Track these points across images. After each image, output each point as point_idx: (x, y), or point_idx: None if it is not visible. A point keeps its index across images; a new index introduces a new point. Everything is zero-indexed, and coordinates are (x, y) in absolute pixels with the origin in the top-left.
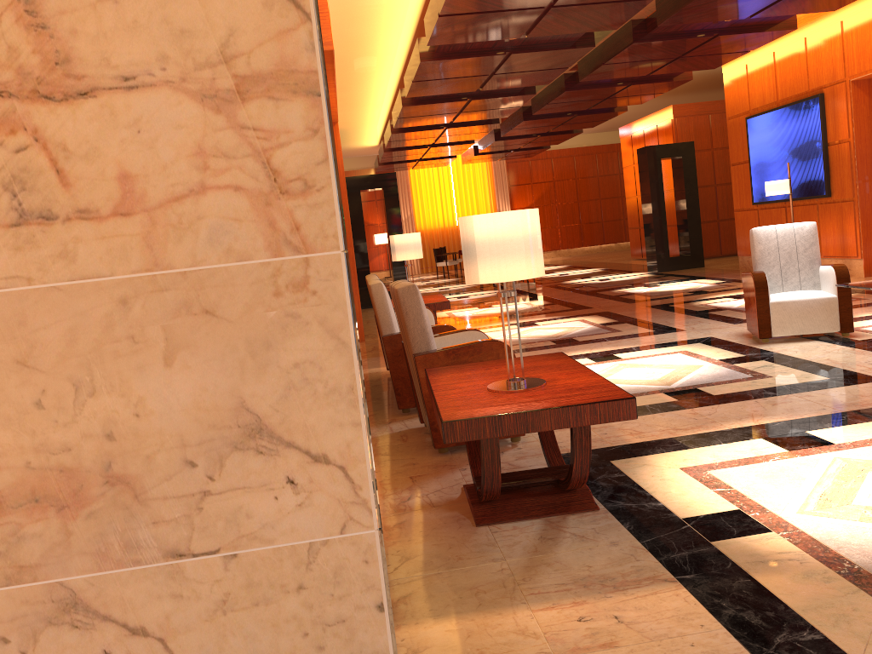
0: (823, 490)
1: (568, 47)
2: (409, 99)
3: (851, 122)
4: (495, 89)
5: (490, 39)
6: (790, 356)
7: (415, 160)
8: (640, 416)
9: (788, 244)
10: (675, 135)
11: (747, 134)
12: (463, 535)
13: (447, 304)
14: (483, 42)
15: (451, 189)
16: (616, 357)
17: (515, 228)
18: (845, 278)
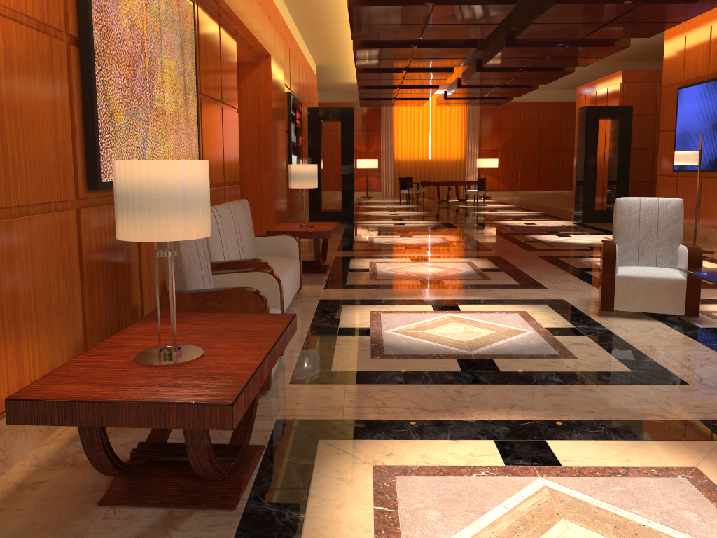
0: (487, 537)
1: (490, 2)
2: (359, 41)
3: None
4: (438, 40)
5: None
6: (616, 335)
7: (391, 99)
8: (406, 385)
9: (650, 219)
10: (622, 99)
11: (677, 103)
12: (73, 515)
13: (328, 234)
14: None
15: (428, 127)
16: (457, 308)
17: (155, 181)
18: (697, 262)
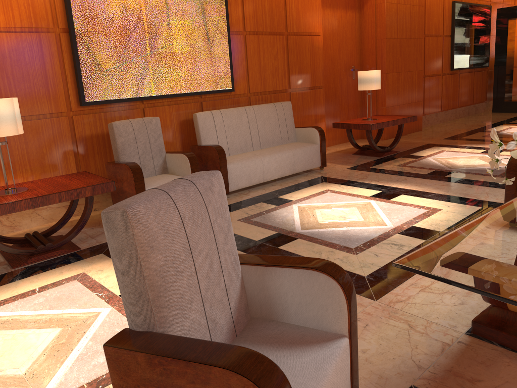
0: (24, 318)
1: None
2: None
3: None
4: None
5: None
6: None
7: None
8: None
9: None
10: None
11: None
12: None
13: (369, 126)
14: None
15: None
16: (392, 197)
17: None
18: None
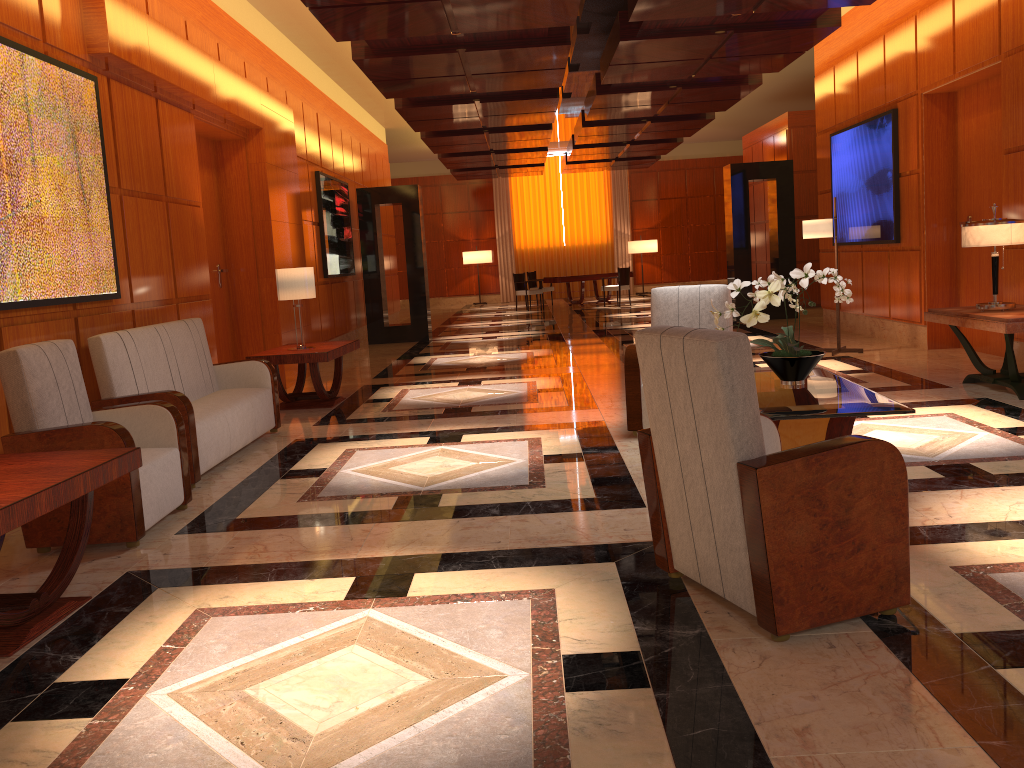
0: (256, 665)
1: (536, 44)
2: (403, 99)
3: (921, 148)
4: (505, 91)
5: (413, 35)
6: (622, 459)
7: (494, 167)
8: (310, 528)
9: (691, 312)
10: (790, 150)
11: (830, 155)
12: None
13: (324, 356)
14: (420, 37)
15: (560, 202)
16: (458, 439)
17: None
18: None
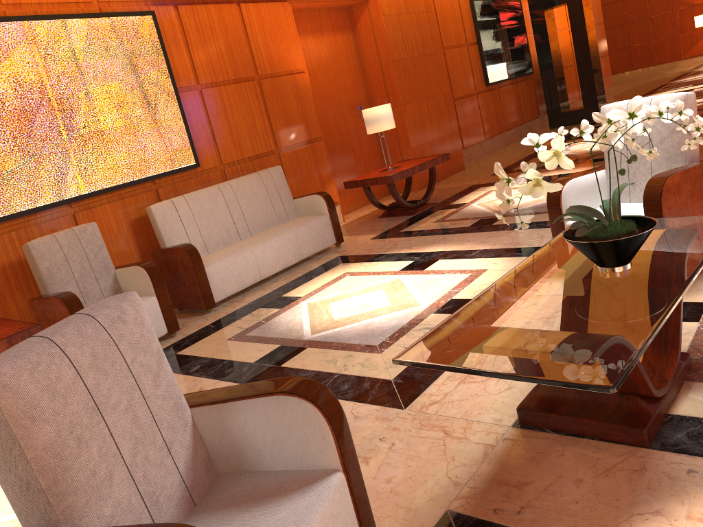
0: None
1: None
2: None
3: None
4: None
5: None
6: None
7: None
8: (185, 377)
9: None
10: None
11: None
12: None
13: (390, 179)
14: None
15: None
16: (427, 265)
17: None
18: (654, 202)
